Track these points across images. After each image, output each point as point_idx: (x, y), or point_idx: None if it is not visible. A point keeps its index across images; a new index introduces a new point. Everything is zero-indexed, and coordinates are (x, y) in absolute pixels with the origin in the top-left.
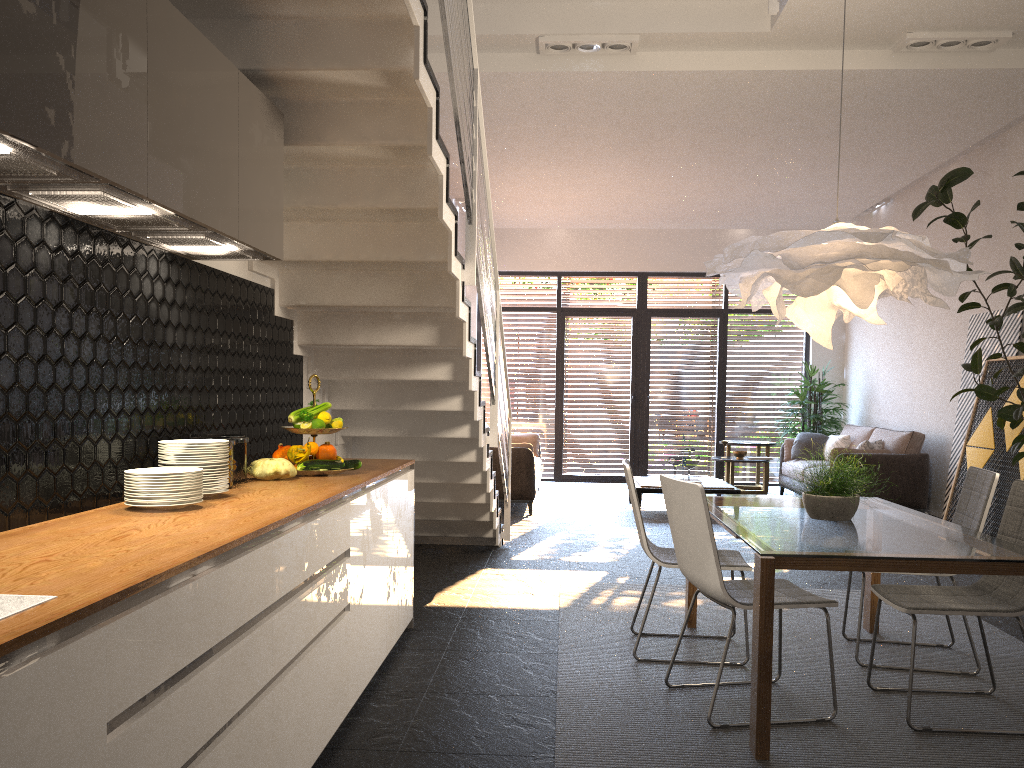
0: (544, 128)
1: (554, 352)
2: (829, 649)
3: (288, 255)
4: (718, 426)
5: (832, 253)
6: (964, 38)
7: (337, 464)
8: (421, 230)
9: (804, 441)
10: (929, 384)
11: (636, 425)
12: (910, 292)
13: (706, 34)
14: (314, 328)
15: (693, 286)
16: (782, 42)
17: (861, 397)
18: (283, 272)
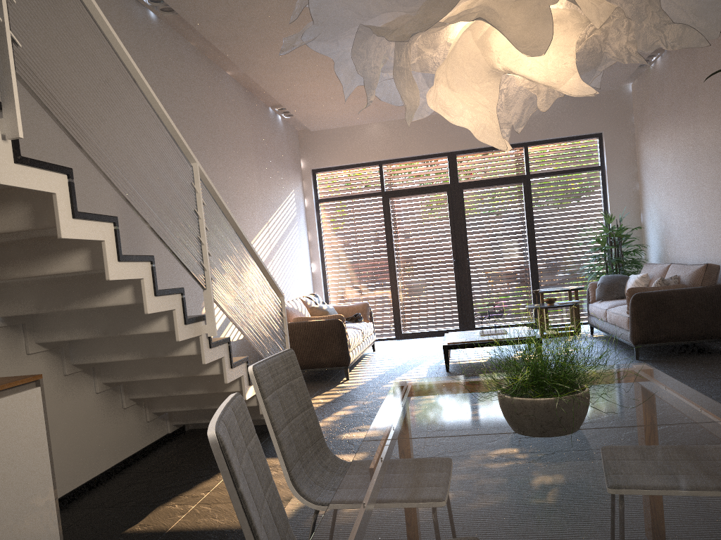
0: (290, 7)
1: (384, 230)
2: None
3: None
4: (532, 277)
5: None
6: None
7: None
8: None
9: (606, 283)
10: (719, 216)
11: (460, 284)
12: (640, 39)
13: None
14: None
15: (497, 158)
16: None
17: (658, 237)
18: None
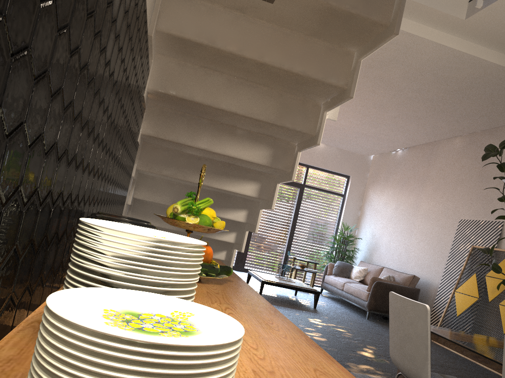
0: None
1: None
2: None
3: (190, 34)
4: (287, 247)
5: None
6: None
7: (214, 270)
8: (328, 51)
9: (341, 266)
10: (421, 250)
11: None
12: None
13: (427, 8)
14: (161, 122)
15: None
16: (462, 30)
17: (367, 247)
18: (159, 57)
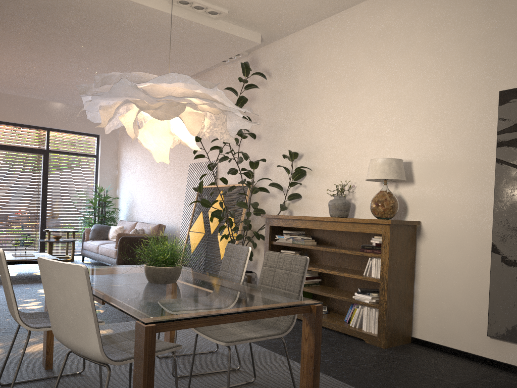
0: None
1: None
2: (176, 381)
3: None
4: (42, 220)
5: (175, 93)
6: (206, 6)
7: None
8: None
9: (97, 229)
10: (166, 199)
11: None
12: (211, 132)
13: None
14: None
15: (26, 133)
16: None
17: (127, 205)
18: None
